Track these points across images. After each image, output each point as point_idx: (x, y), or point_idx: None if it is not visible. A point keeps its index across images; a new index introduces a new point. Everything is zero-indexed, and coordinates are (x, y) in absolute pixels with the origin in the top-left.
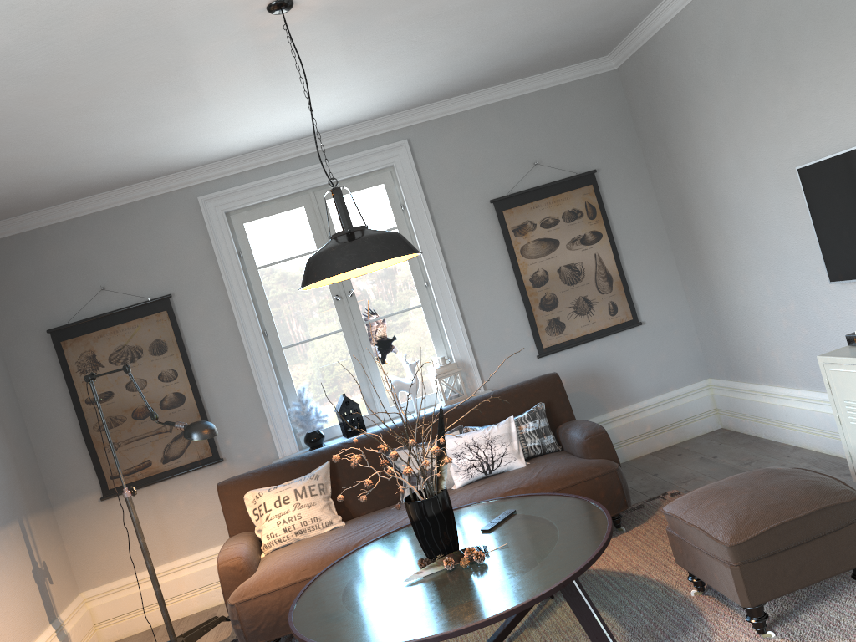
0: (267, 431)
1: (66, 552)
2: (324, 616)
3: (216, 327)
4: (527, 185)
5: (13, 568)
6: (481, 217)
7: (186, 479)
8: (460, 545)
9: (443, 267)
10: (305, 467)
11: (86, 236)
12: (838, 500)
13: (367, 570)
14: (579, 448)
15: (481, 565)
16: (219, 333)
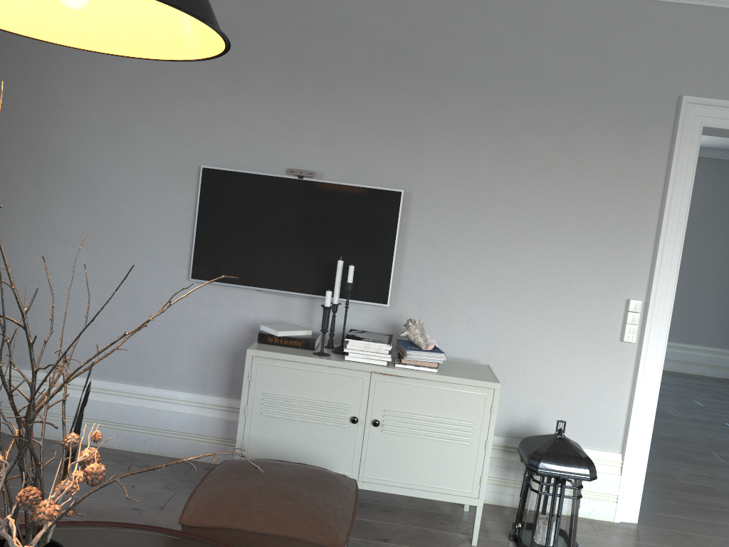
0: None
1: None
2: None
3: None
4: None
5: None
6: None
7: None
8: None
9: None
10: None
11: None
12: (354, 485)
13: None
14: None
15: None
16: None
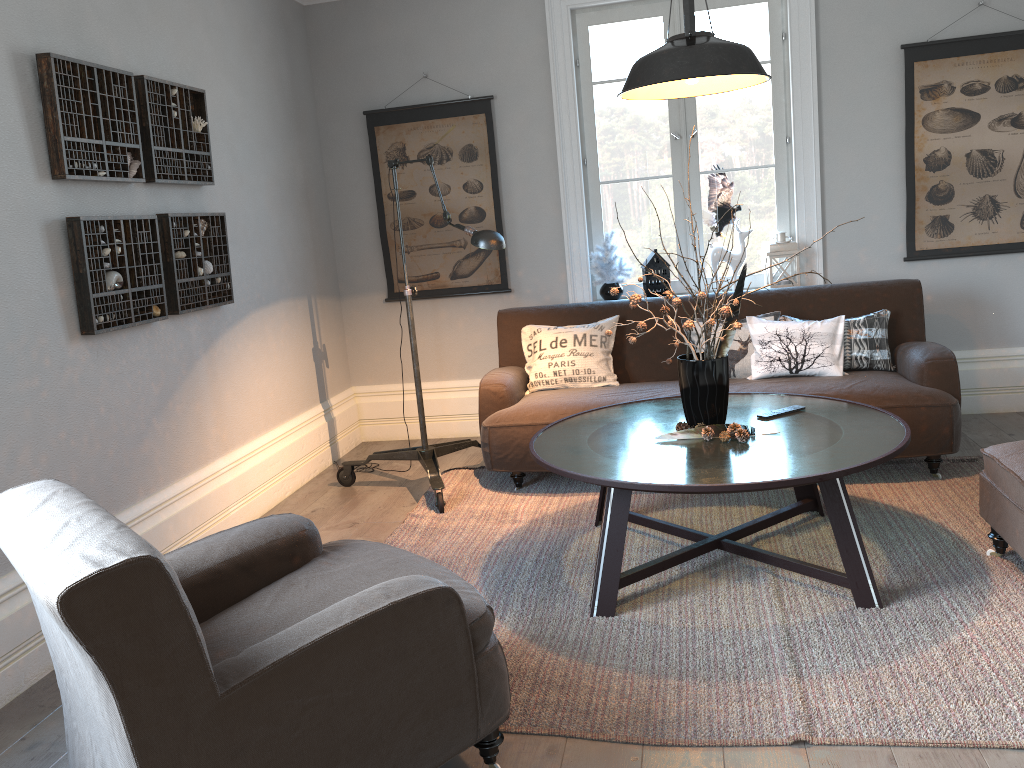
0: (563, 272)
1: (345, 344)
2: (565, 447)
3: (533, 143)
4: (958, 33)
5: (296, 340)
6: (882, 66)
7: (470, 302)
8: (728, 423)
9: (814, 123)
10: (592, 316)
11: (418, 14)
12: None
13: (622, 422)
14: (914, 371)
15: (742, 444)
16: (535, 151)
